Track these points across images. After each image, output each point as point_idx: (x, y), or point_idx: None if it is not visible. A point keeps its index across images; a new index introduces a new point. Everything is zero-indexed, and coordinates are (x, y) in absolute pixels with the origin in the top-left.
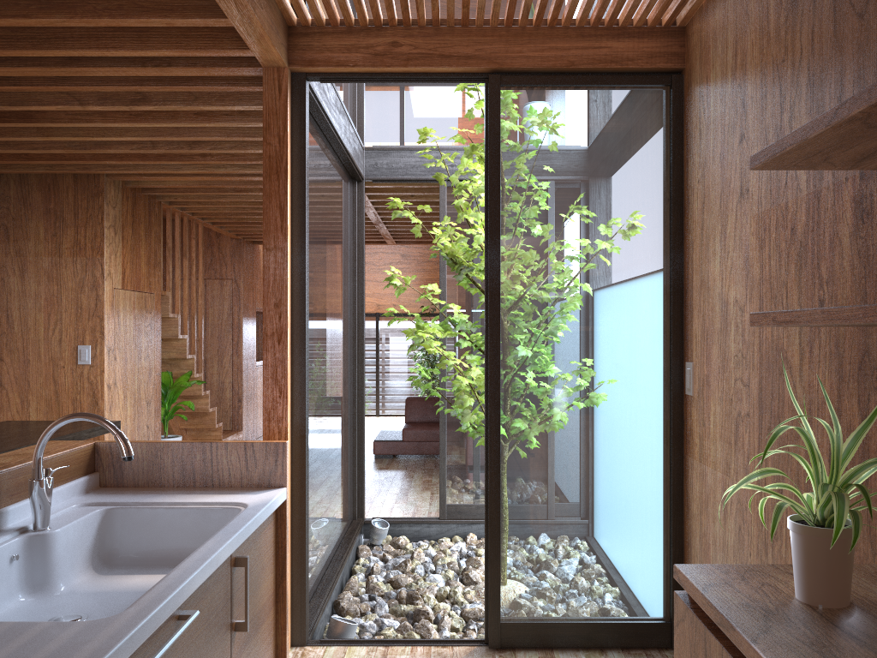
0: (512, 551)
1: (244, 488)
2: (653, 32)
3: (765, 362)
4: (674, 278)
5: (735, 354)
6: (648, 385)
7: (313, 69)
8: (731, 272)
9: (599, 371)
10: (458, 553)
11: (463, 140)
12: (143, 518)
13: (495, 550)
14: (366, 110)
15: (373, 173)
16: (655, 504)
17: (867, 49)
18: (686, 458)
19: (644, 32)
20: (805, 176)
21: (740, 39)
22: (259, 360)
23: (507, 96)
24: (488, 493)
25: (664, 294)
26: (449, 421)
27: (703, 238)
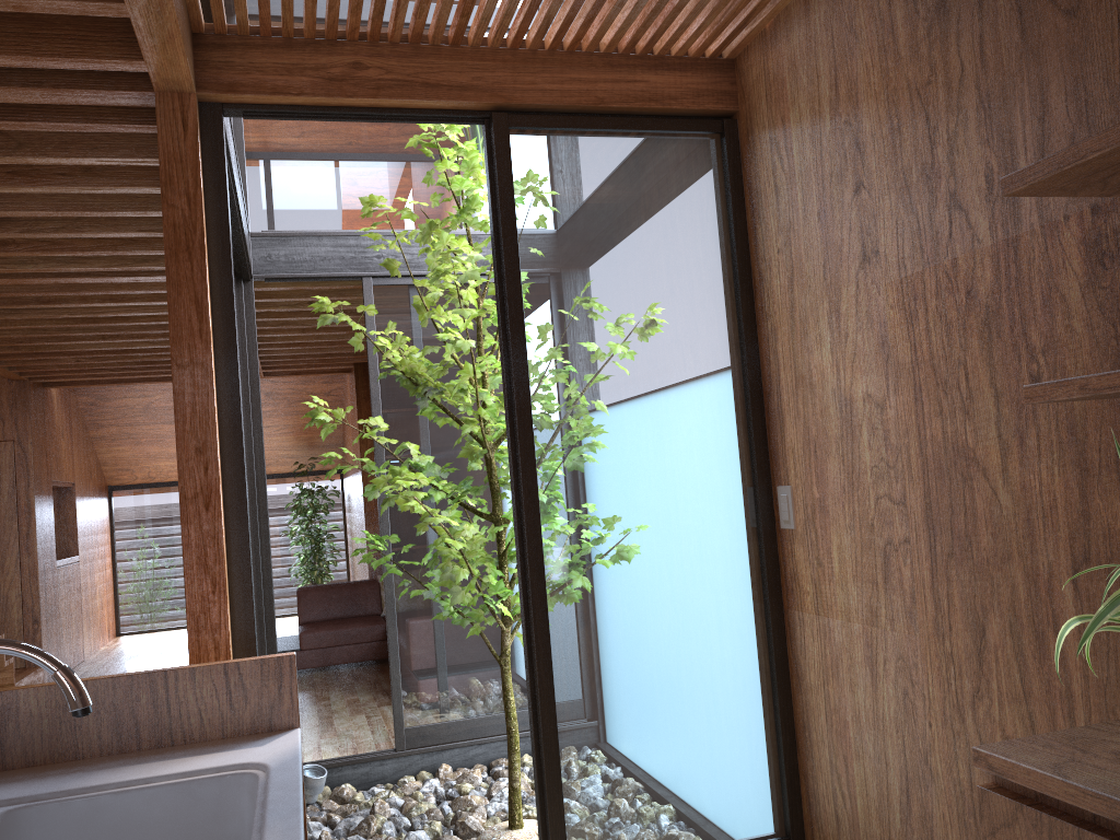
0: (577, 775)
1: (231, 740)
2: (698, 65)
3: (933, 469)
4: (750, 379)
5: (873, 464)
6: (732, 521)
7: (235, 98)
8: (855, 359)
9: (670, 509)
10: (433, 794)
11: (414, 215)
12: (73, 818)
13: (554, 778)
14: (249, 181)
15: (266, 269)
16: (755, 680)
17: (1086, 52)
18: (789, 613)
19: (686, 63)
20: (986, 223)
21: (843, 65)
22: (59, 558)
23: (518, 142)
24: (537, 696)
25: (739, 400)
26: (399, 609)
27: (795, 322)
